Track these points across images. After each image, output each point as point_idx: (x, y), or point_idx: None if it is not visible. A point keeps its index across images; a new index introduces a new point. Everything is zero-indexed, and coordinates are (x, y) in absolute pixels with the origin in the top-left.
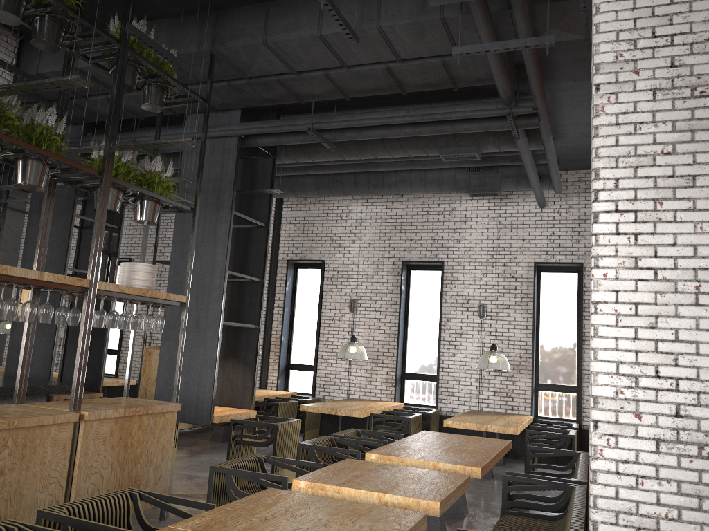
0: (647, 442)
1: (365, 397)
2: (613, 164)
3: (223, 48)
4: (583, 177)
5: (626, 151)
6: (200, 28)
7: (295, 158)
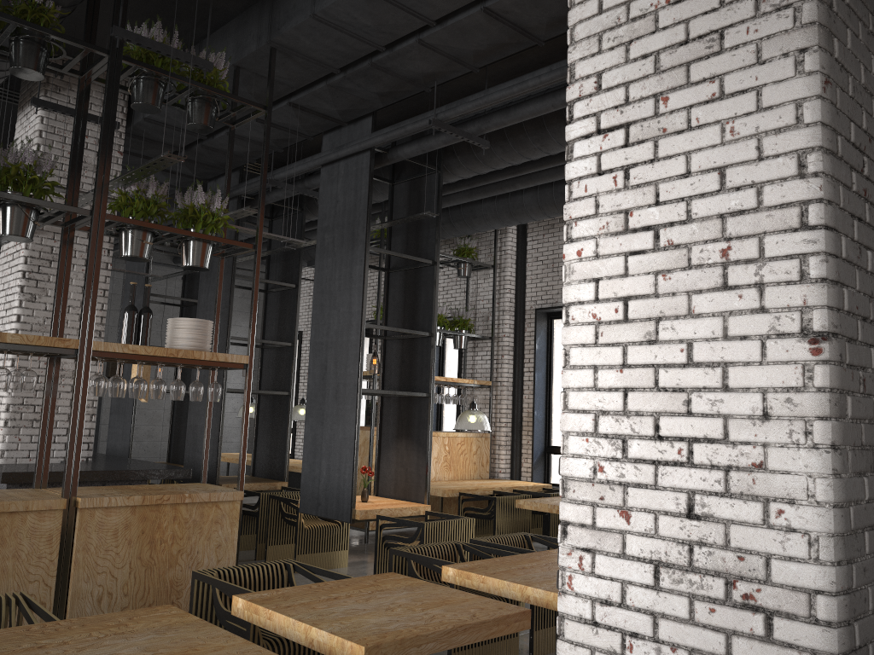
0: (639, 567)
1: None
2: (594, 49)
3: (279, 37)
4: None
5: (613, 18)
6: (260, 19)
7: (471, 169)
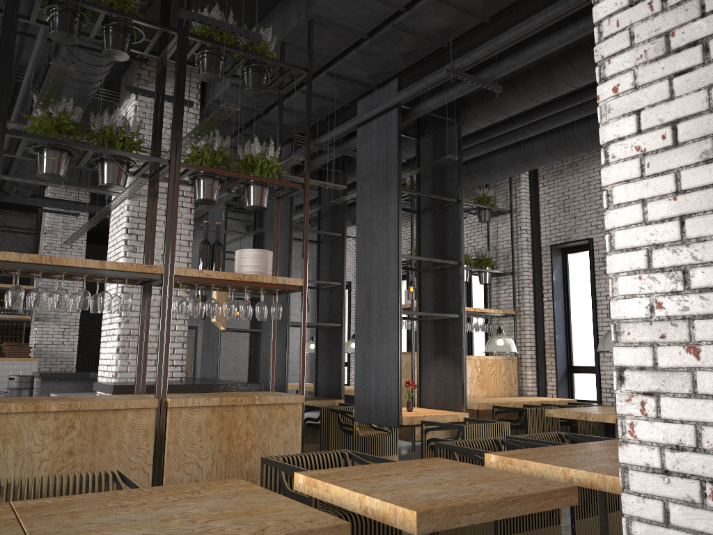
0: None
1: None
2: None
3: (315, 9)
4: None
5: None
6: None
7: (486, 118)
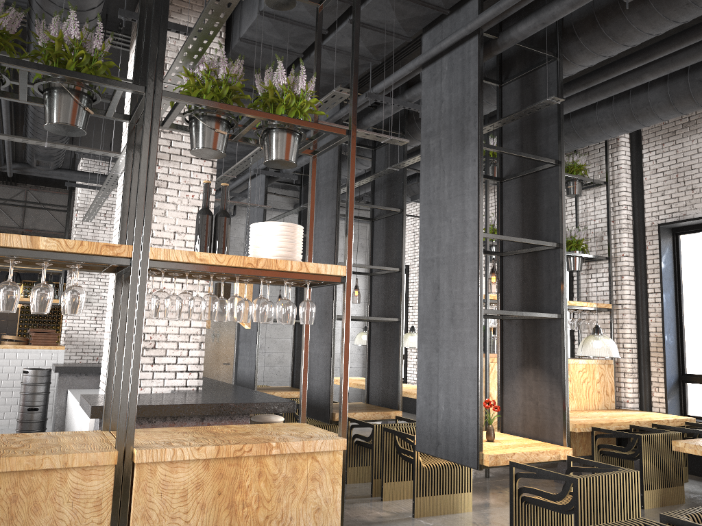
0: None
1: None
2: None
3: None
4: None
5: None
6: None
7: (596, 51)
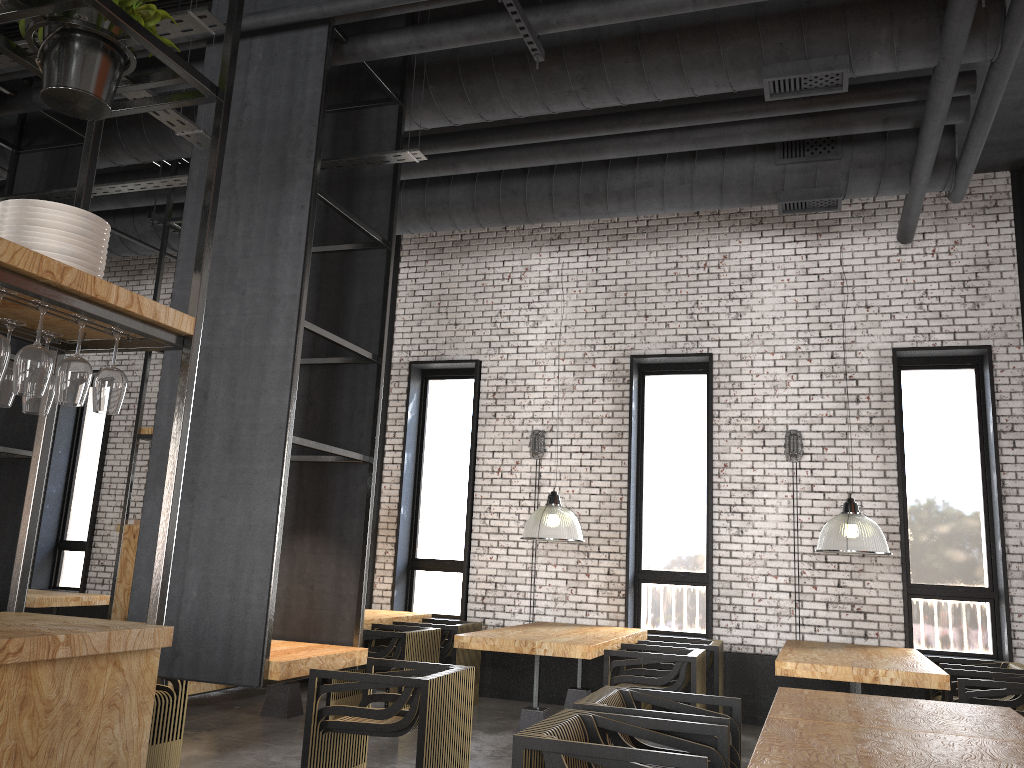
0: None
1: (565, 619)
2: None
3: None
4: (977, 187)
5: None
6: None
7: (445, 112)
